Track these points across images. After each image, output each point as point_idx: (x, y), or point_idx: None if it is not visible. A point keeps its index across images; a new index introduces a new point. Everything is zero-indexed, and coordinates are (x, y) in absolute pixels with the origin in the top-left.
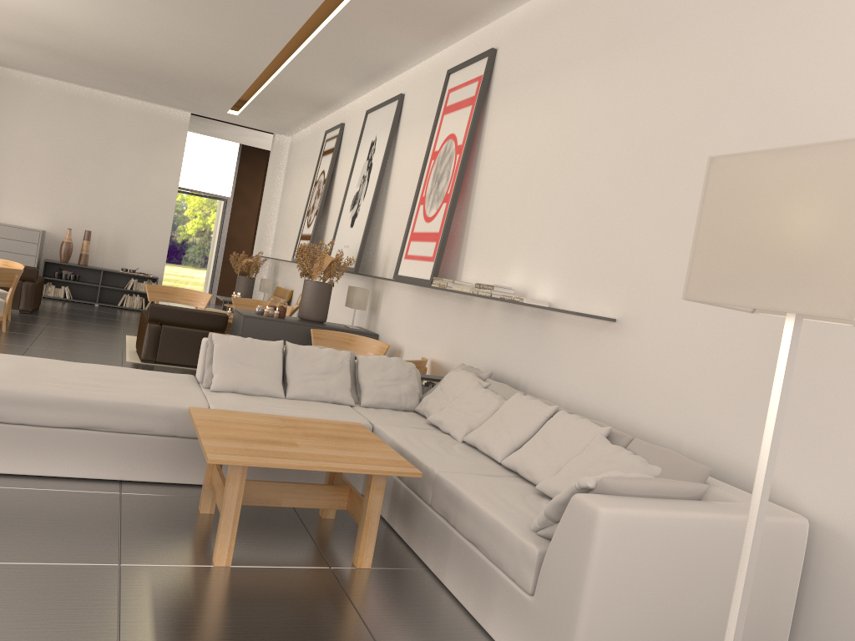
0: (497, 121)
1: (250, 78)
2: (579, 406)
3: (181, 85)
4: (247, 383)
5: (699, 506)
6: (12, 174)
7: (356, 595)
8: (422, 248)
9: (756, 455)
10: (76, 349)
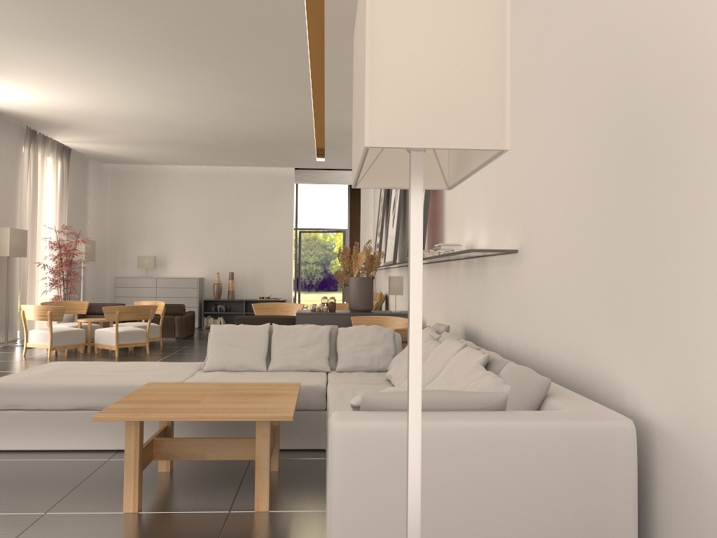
0: None
1: (309, 127)
2: (507, 343)
3: (271, 147)
4: (233, 361)
5: (480, 415)
6: (176, 240)
7: (228, 535)
8: None
9: (608, 359)
10: (192, 359)
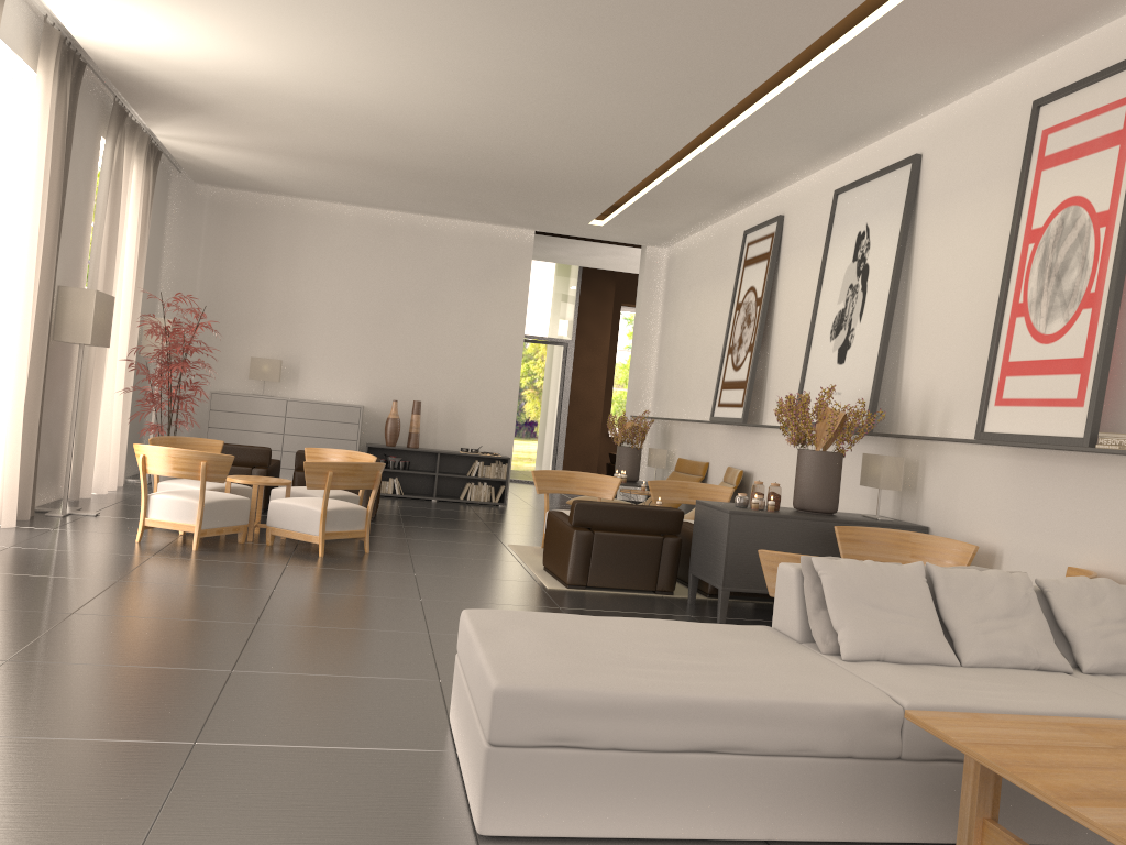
0: None
1: (649, 166)
2: None
3: (539, 192)
4: (898, 643)
5: None
6: (319, 335)
7: None
8: (1040, 386)
9: None
10: (470, 572)
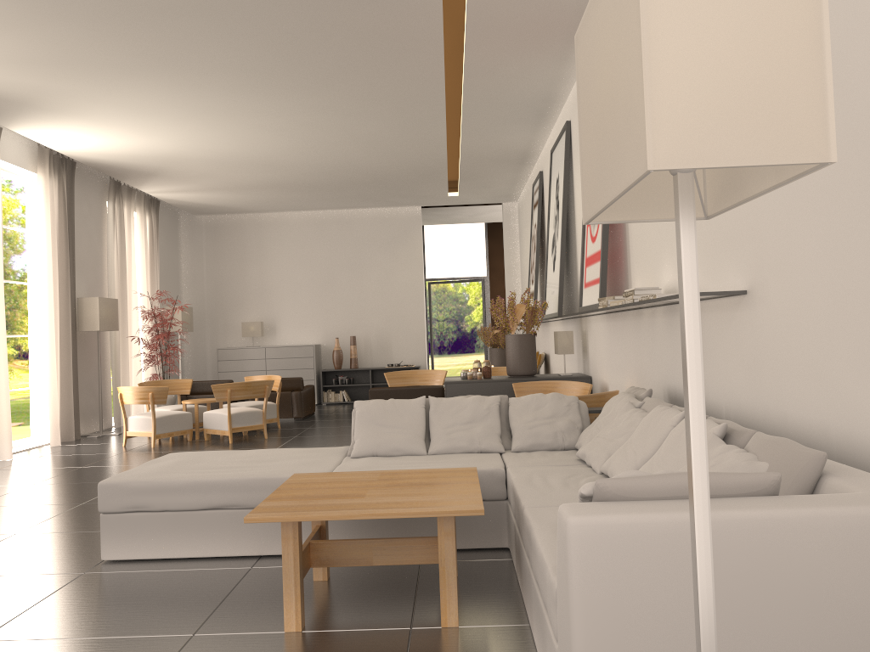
0: None
1: (441, 155)
2: (737, 408)
3: (394, 182)
4: (386, 444)
5: (751, 502)
6: (285, 301)
7: None
8: (592, 271)
9: None
10: (319, 443)
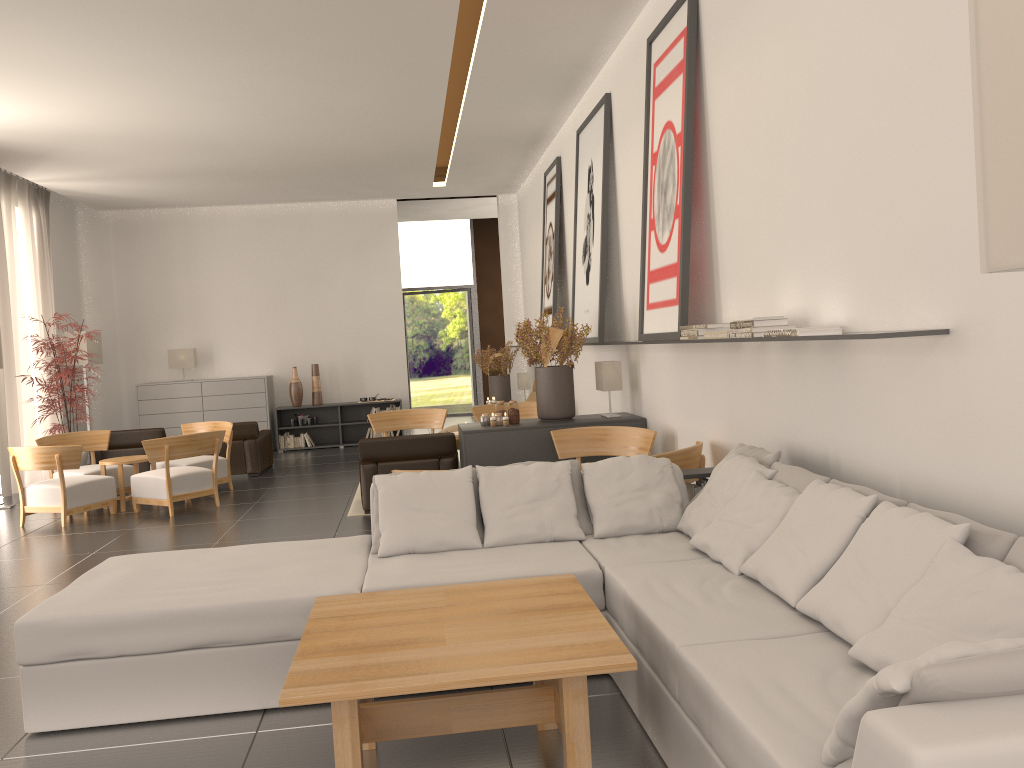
0: (718, 82)
1: (432, 135)
2: (924, 484)
3: (367, 169)
4: (426, 537)
5: None
6: (225, 321)
7: None
8: (662, 289)
9: None
10: (293, 511)
